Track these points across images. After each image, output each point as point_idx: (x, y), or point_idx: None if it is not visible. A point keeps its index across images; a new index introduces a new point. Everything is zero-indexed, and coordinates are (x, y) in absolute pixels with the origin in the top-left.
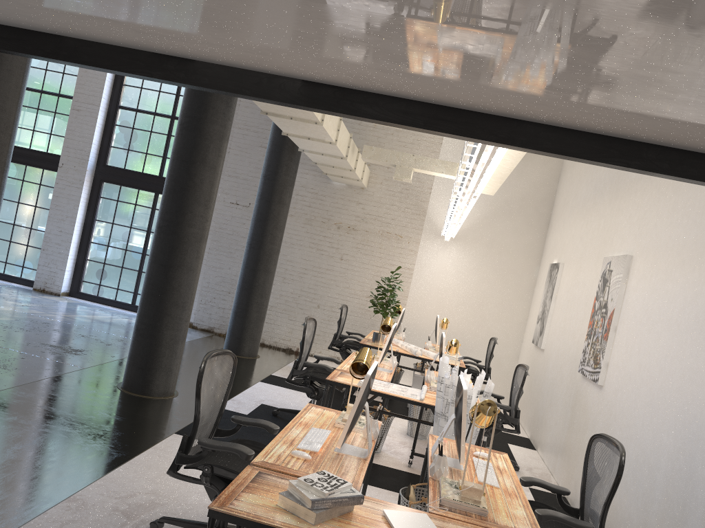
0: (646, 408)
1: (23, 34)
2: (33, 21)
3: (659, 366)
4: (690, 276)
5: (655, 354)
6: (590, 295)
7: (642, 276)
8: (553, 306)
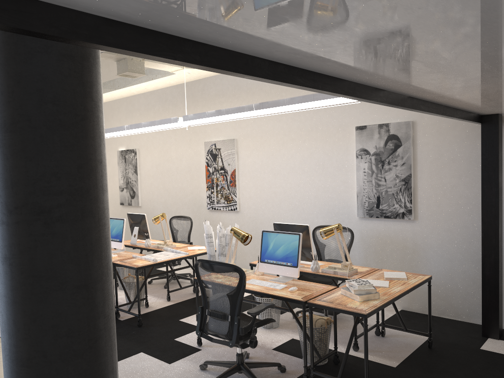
0: (292, 211)
1: (336, 81)
2: (362, 76)
3: (294, 190)
4: (302, 145)
5: (288, 185)
6: (193, 165)
7: (253, 149)
8: (139, 178)
